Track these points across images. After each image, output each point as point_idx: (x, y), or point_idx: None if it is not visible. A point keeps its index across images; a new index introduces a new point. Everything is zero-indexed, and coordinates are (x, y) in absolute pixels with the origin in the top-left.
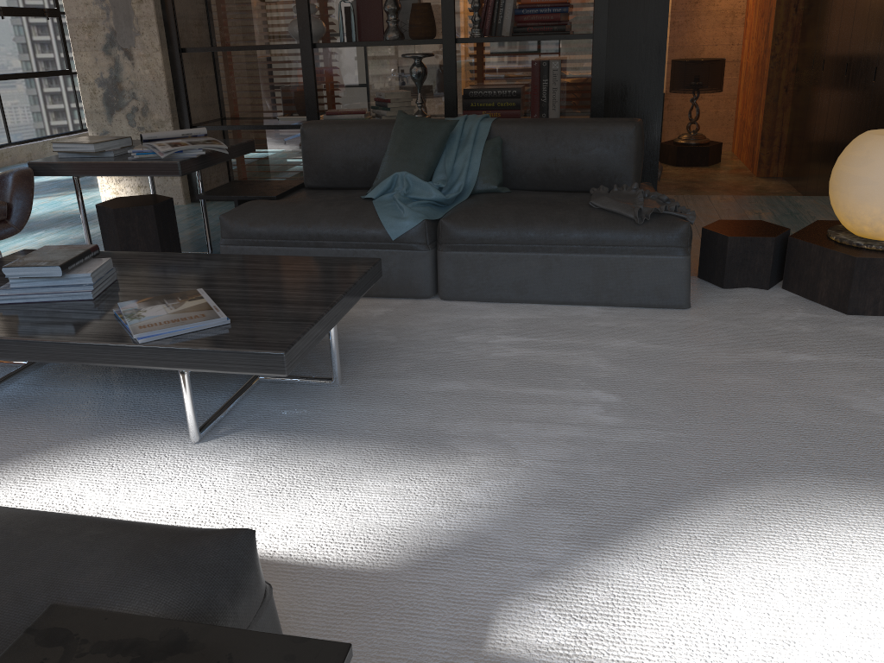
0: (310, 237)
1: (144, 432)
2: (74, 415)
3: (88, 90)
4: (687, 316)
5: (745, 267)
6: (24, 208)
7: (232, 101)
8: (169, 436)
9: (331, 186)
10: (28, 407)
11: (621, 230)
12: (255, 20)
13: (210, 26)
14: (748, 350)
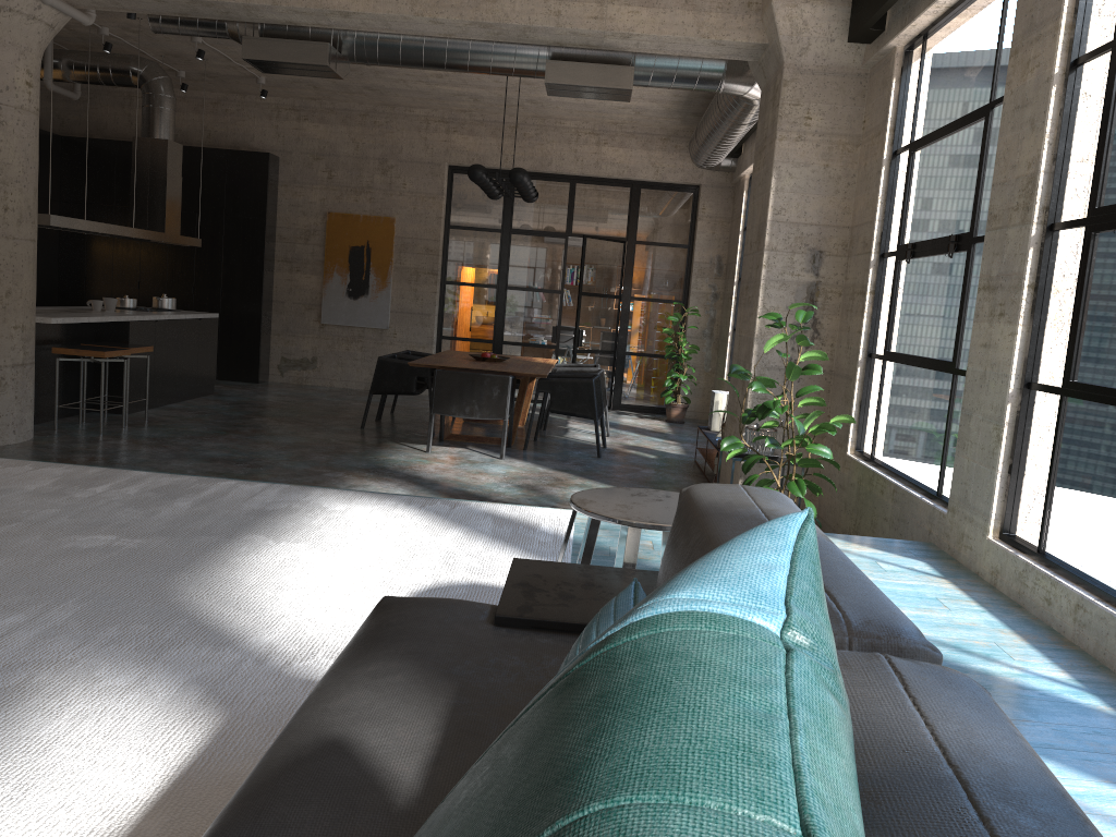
0: None
1: None
2: None
3: None
4: None
5: None
6: None
7: None
8: None
9: None
10: None
11: None
12: None
13: None
14: None
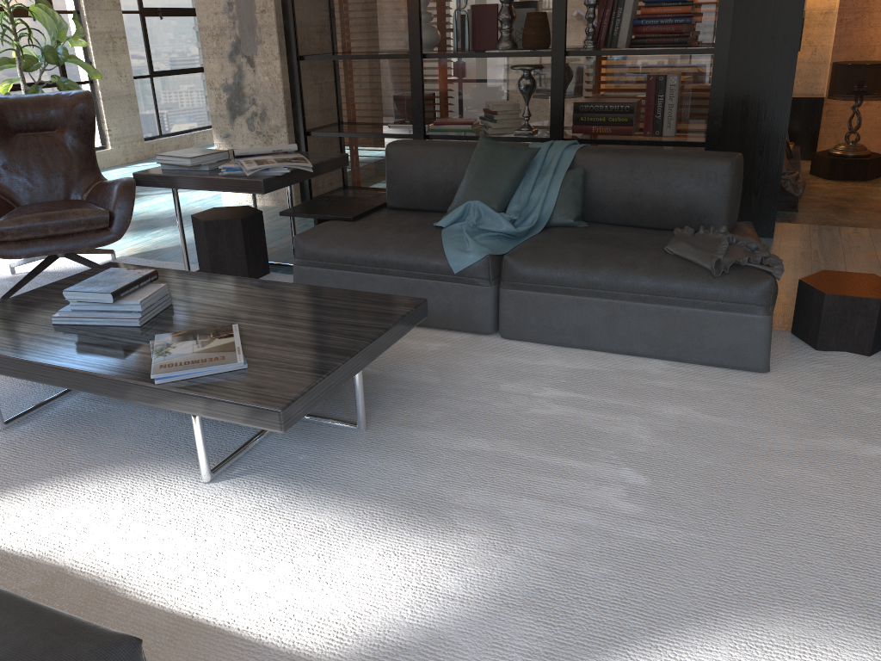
0: (375, 264)
1: (166, 464)
2: (112, 437)
3: (214, 94)
4: (762, 382)
5: (843, 328)
6: (125, 217)
7: (349, 106)
8: (186, 471)
9: (411, 208)
10: (77, 424)
11: (694, 282)
12: (374, 27)
13: (332, 32)
14: (819, 435)
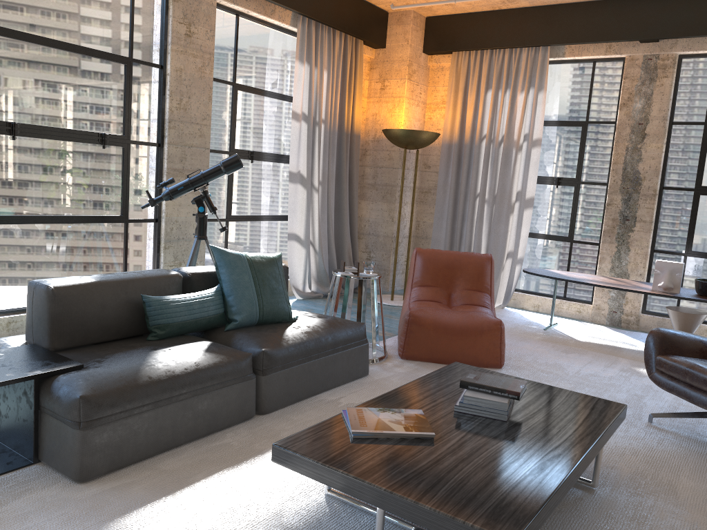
0: None
1: None
2: None
3: None
4: None
5: None
6: None
7: None
8: None
9: None
10: None
11: None
12: None
13: None
14: None
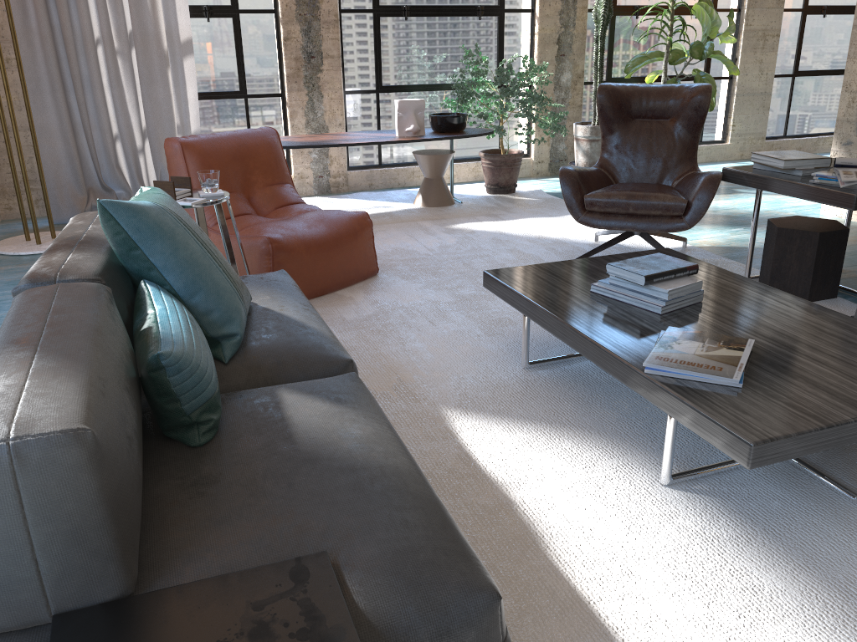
0: None
1: (635, 450)
2: (602, 408)
3: (847, 98)
4: None
5: None
6: (700, 209)
7: None
8: (650, 466)
9: None
10: (580, 384)
11: None
12: None
13: None
14: None
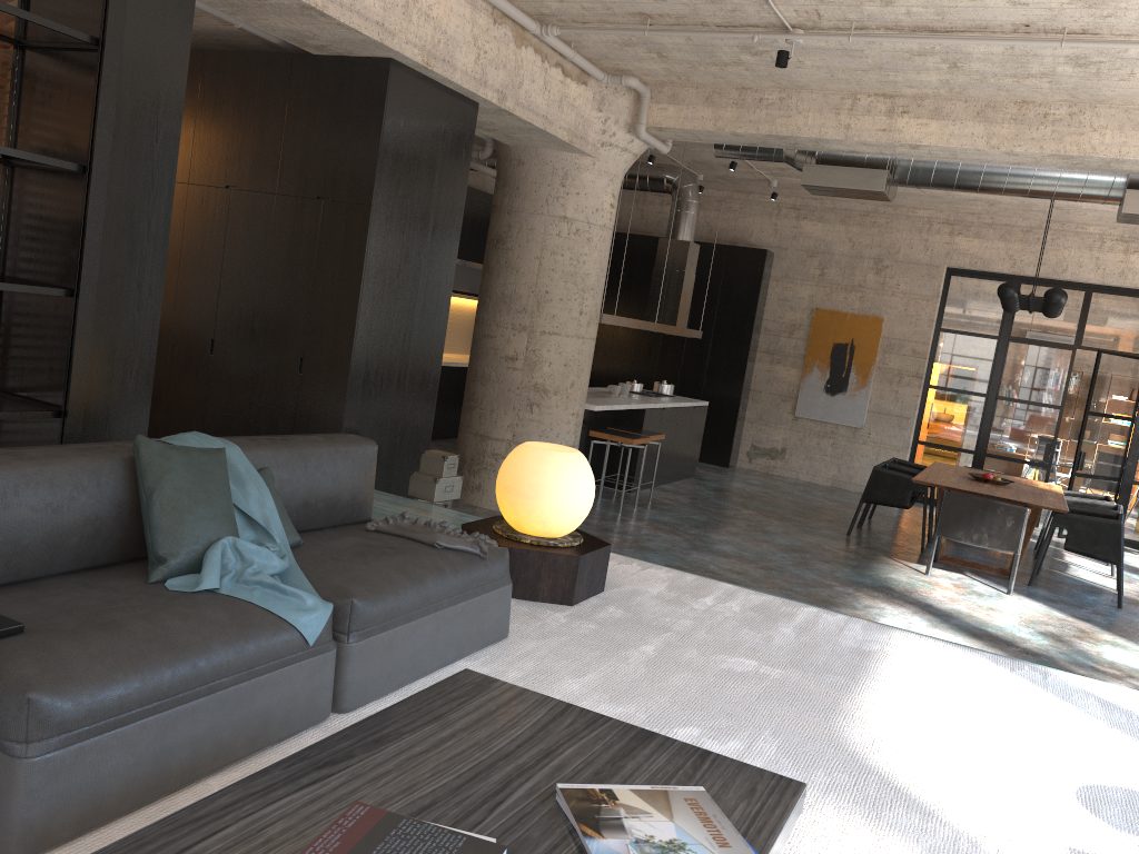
0: (203, 680)
1: None
2: None
3: None
4: (526, 642)
5: None
6: None
7: None
8: None
9: (5, 582)
10: None
11: (479, 569)
12: None
13: None
14: (623, 656)
